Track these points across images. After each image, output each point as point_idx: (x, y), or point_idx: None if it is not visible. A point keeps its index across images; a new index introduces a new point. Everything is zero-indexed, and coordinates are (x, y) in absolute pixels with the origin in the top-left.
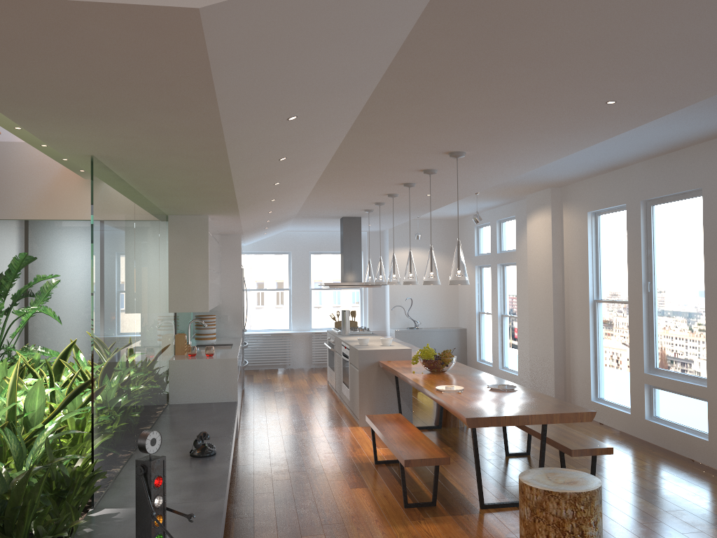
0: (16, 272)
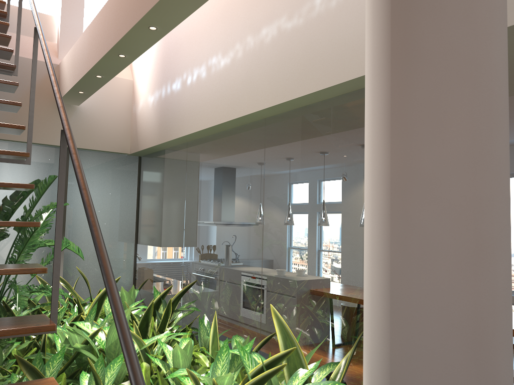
0: (39, 198)
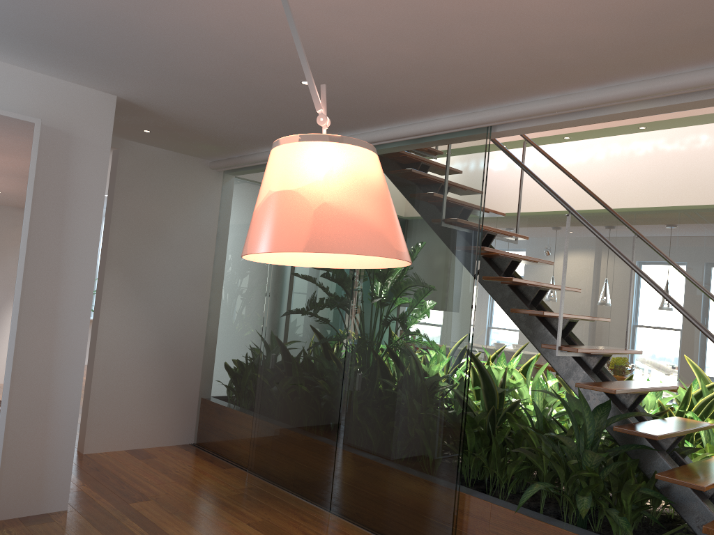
0: None
